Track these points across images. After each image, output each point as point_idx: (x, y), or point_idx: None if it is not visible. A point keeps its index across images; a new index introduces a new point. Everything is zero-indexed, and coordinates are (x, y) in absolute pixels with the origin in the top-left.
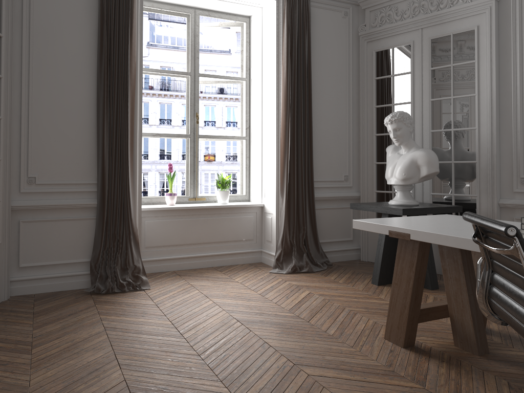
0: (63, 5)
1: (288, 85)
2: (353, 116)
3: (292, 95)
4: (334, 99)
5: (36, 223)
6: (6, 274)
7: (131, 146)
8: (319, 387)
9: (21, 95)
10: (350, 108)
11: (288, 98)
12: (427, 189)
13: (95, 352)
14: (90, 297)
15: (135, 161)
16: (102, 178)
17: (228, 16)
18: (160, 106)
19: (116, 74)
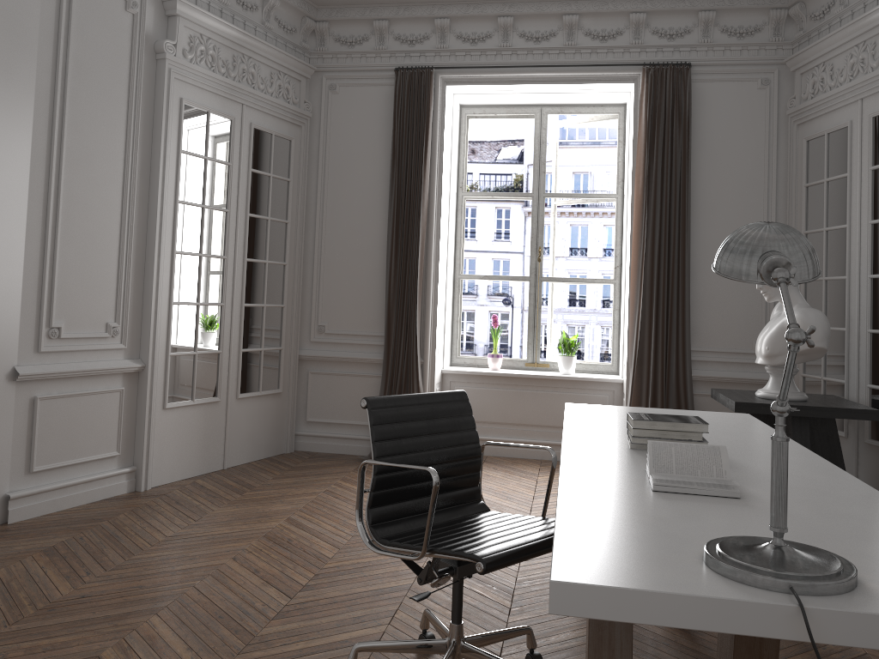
0: (358, 136)
1: (644, 206)
2: None
3: (651, 221)
4: (739, 221)
5: (323, 376)
6: (289, 425)
7: (419, 293)
8: (410, 576)
9: (315, 238)
10: None
11: (643, 225)
12: (864, 377)
13: (287, 505)
14: (358, 464)
15: (427, 312)
16: (386, 330)
17: (591, 109)
18: (572, 229)
19: (407, 209)
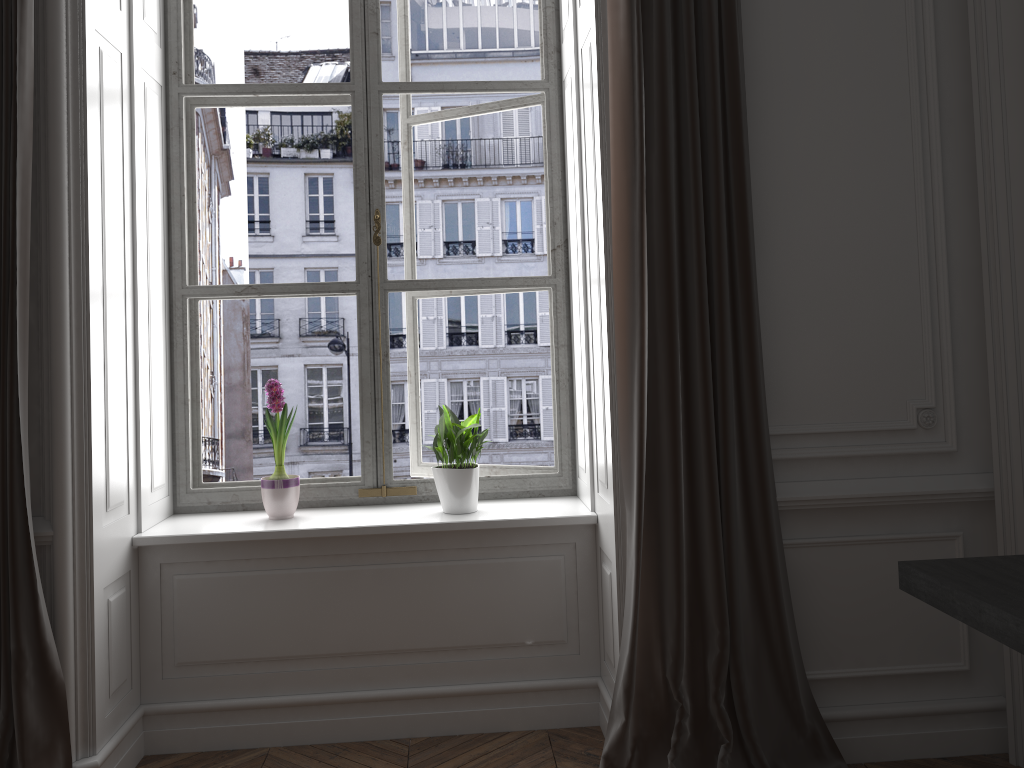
0: None
1: (636, 67)
2: (947, 170)
3: (656, 107)
4: (855, 106)
5: None
6: None
7: (23, 339)
8: None
9: None
10: (931, 136)
11: (637, 119)
12: None
13: None
14: None
15: (57, 392)
16: None
17: None
18: (446, 208)
19: None
